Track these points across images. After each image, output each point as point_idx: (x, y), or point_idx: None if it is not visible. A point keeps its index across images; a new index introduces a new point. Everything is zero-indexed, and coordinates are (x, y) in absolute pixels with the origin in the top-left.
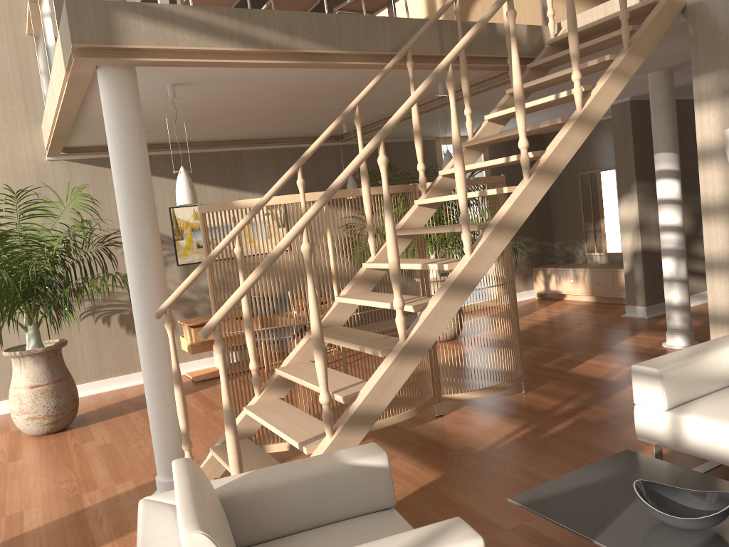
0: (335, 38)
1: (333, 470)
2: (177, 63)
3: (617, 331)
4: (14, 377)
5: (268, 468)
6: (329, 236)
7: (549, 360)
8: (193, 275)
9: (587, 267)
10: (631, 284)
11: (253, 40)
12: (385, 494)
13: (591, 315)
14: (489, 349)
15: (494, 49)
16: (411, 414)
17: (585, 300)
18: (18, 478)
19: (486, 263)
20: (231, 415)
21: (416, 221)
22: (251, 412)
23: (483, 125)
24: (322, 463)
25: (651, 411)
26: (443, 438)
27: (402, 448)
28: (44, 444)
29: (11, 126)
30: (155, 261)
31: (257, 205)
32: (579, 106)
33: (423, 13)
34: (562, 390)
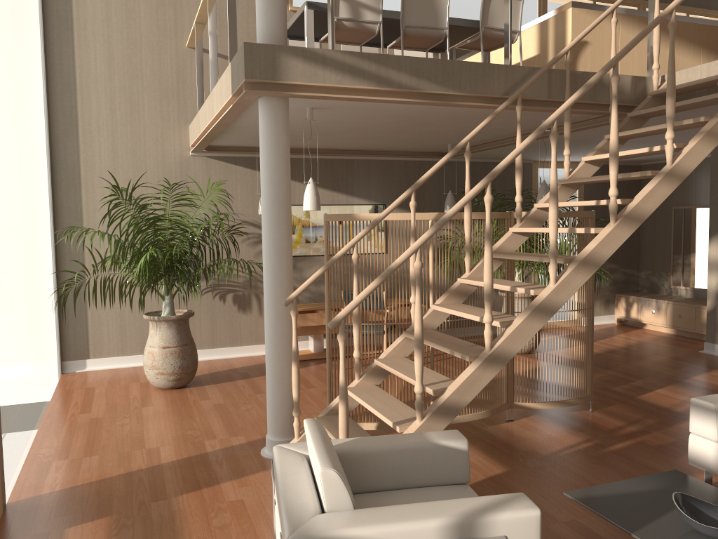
0: (455, 82)
1: (423, 446)
2: (323, 97)
3: (692, 366)
4: (150, 337)
5: (371, 437)
6: (431, 251)
7: (620, 384)
8: (317, 274)
9: (671, 300)
10: (713, 322)
11: (386, 81)
12: (462, 472)
13: (668, 347)
14: (563, 366)
15: (598, 96)
16: (484, 414)
17: (665, 332)
18: (151, 421)
19: (568, 293)
20: (344, 392)
21: (509, 246)
22: (352, 393)
23: (579, 165)
24: (415, 439)
25: (704, 440)
26: (512, 440)
27: (474, 443)
28: (169, 396)
29: (165, 124)
30: (286, 258)
31: (375, 220)
32: (669, 162)
33: (535, 51)
34: (628, 413)
